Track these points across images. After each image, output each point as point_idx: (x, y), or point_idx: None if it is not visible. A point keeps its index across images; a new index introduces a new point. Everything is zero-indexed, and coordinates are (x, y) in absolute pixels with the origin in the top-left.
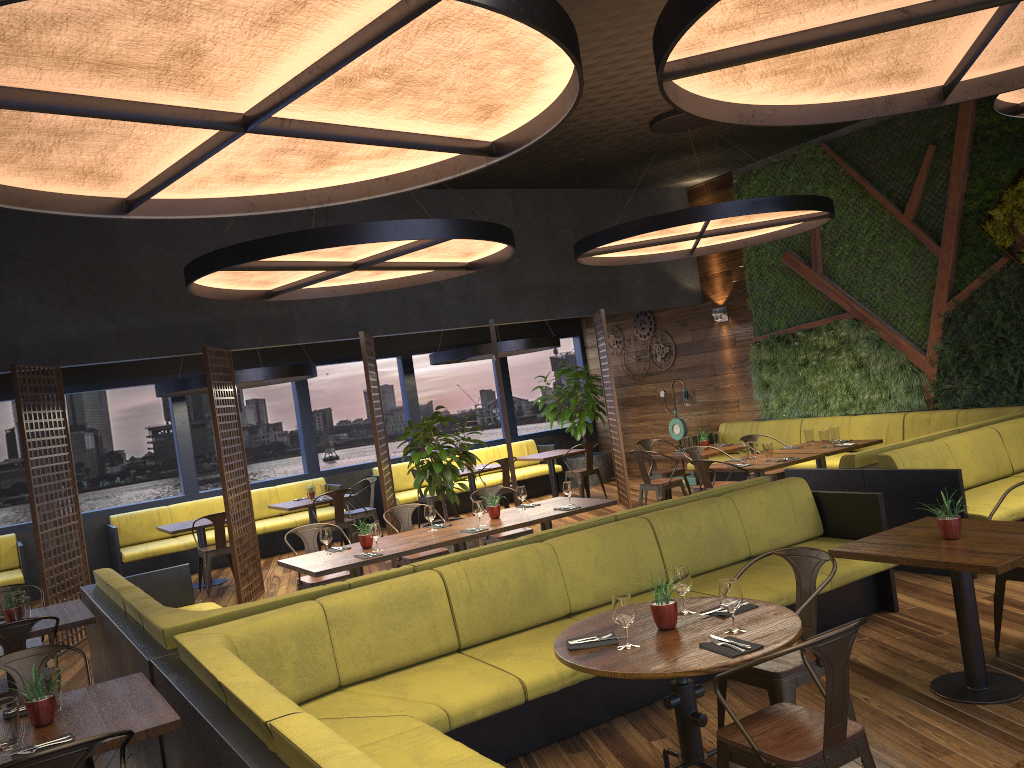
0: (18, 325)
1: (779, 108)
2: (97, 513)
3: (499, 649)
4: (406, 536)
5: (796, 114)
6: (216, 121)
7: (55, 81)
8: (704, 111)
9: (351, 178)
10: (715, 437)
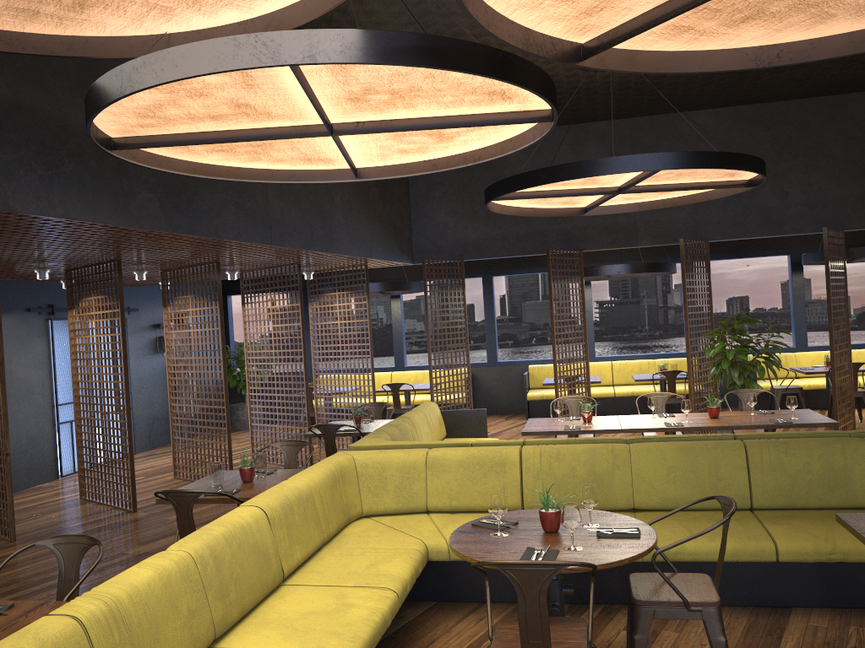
0: (440, 231)
1: (820, 40)
2: (522, 362)
3: None
4: (628, 418)
5: (844, 43)
6: (310, 132)
7: (207, 127)
8: (694, 65)
9: (486, 142)
10: None
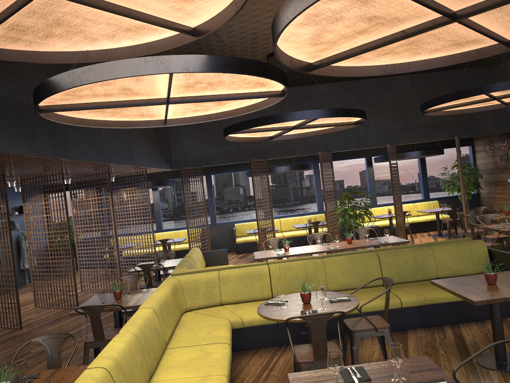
0: (187, 151)
1: (412, 63)
2: (230, 222)
3: None
4: (306, 247)
5: (422, 64)
6: (156, 102)
7: (98, 99)
8: (358, 73)
9: (240, 105)
10: None
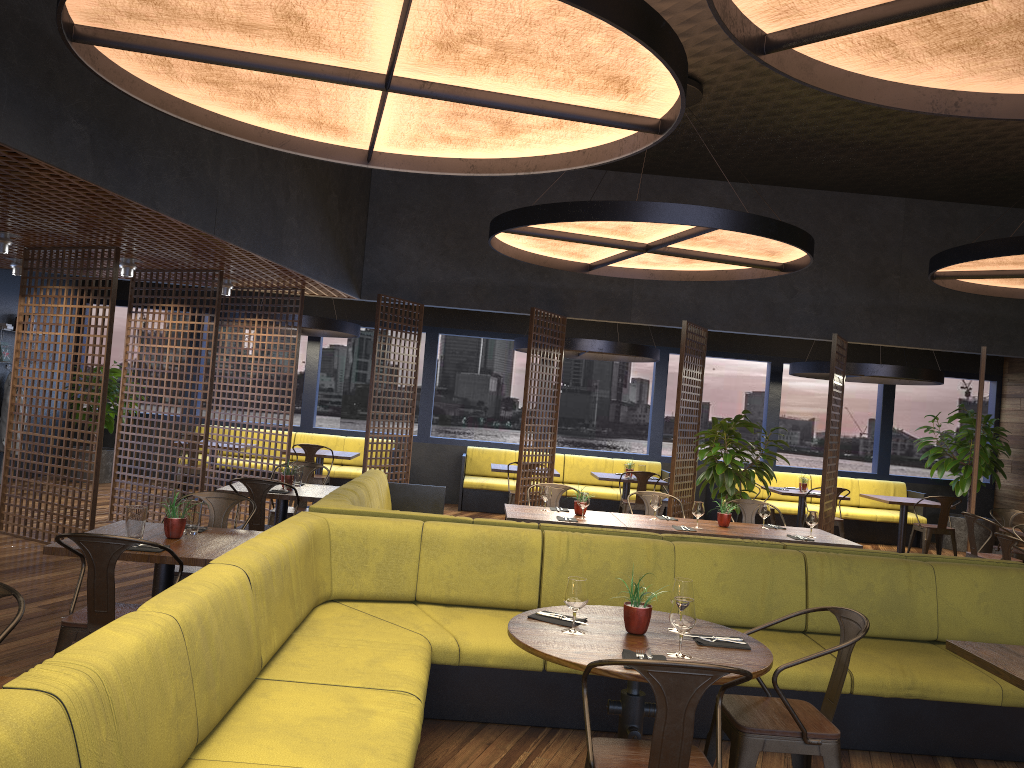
0: (400, 265)
1: (1003, 97)
2: (459, 441)
3: None
4: (625, 517)
5: None
6: (359, 80)
7: (221, 39)
8: (869, 94)
9: (551, 149)
10: None
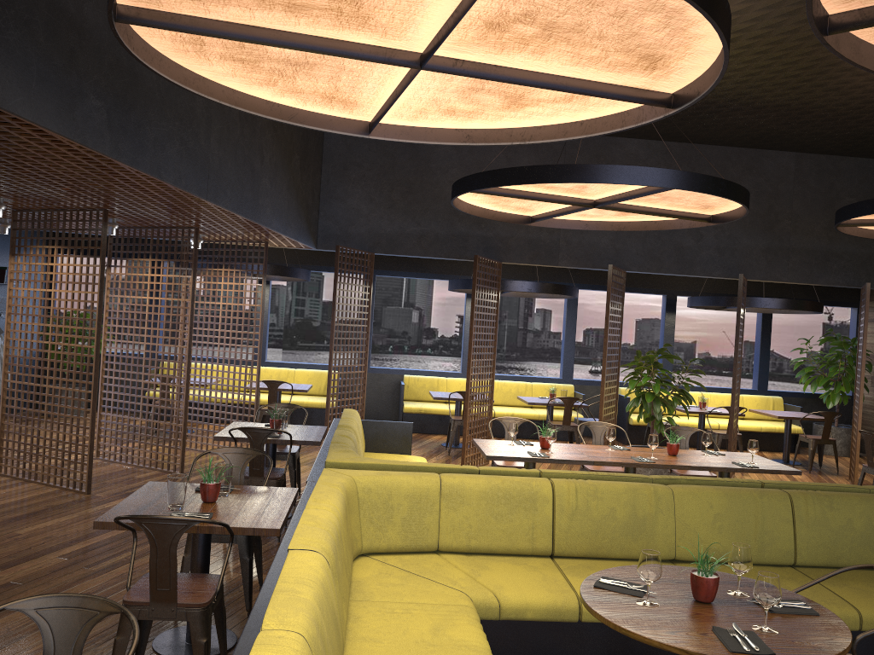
0: (352, 218)
1: None
2: (396, 370)
3: (585, 568)
4: (584, 448)
5: None
6: (395, 58)
7: (265, 19)
8: None
9: (549, 120)
10: None
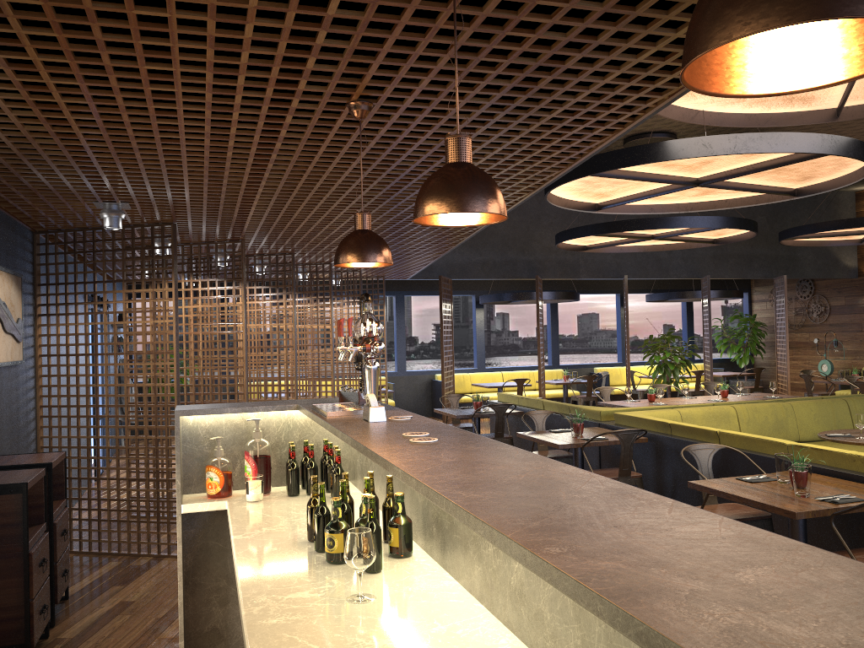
0: None
1: None
2: (427, 372)
3: None
4: (671, 399)
5: None
6: (688, 182)
7: (644, 169)
8: None
9: (707, 199)
10: (863, 373)
